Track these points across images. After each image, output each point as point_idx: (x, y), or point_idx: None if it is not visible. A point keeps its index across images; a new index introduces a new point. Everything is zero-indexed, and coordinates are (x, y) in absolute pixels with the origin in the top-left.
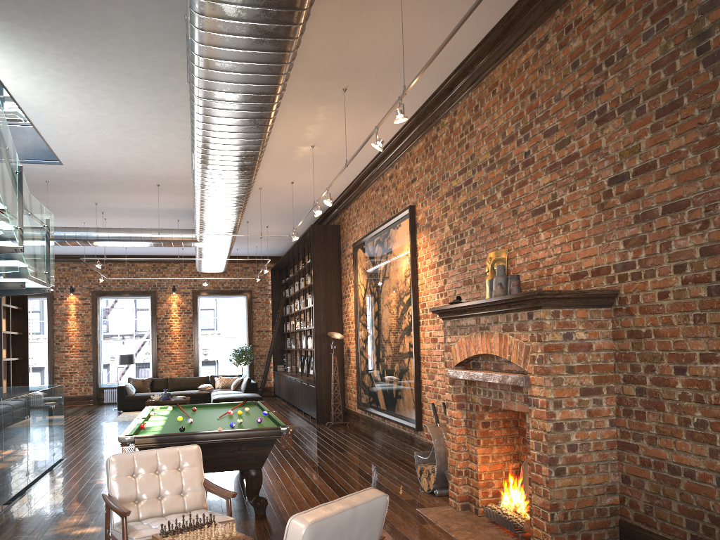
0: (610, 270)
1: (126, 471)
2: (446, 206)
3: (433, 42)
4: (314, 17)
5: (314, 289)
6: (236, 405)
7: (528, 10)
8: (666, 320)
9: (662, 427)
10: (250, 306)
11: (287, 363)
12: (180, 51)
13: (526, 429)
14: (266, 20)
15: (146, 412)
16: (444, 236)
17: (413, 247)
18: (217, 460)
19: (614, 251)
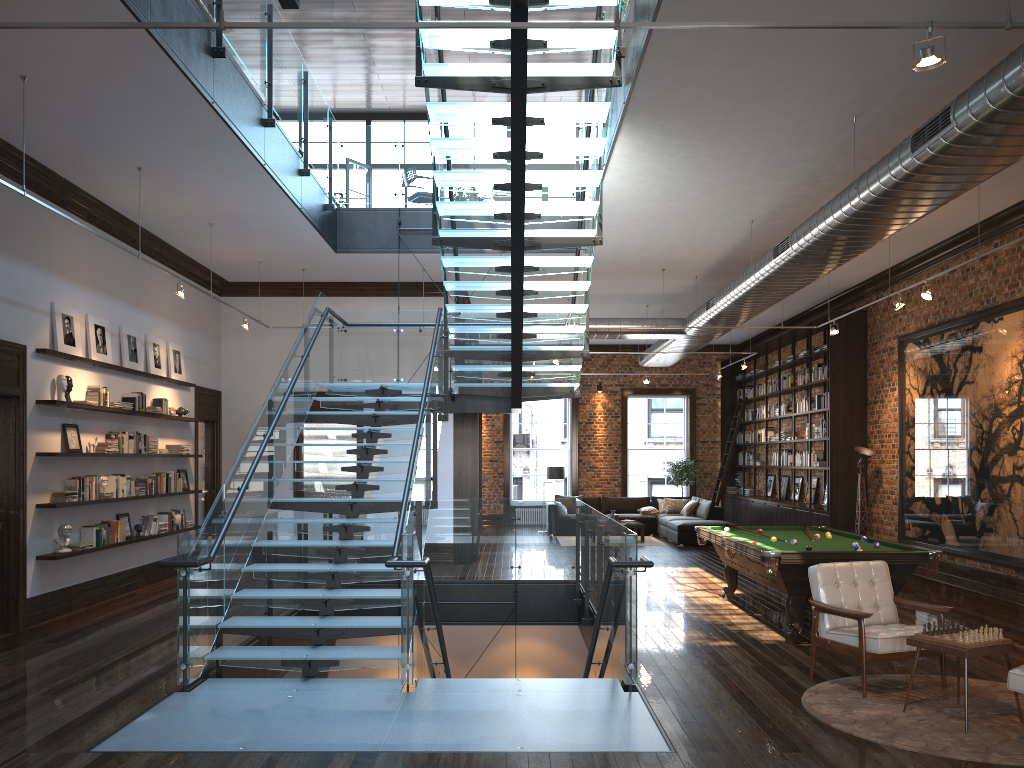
0: None
1: (831, 580)
2: None
3: None
4: None
5: (831, 392)
6: (794, 529)
7: None
8: None
9: None
10: (693, 410)
11: (743, 484)
12: (817, 146)
13: None
14: (1018, 143)
15: (714, 531)
16: None
17: None
18: None
19: None
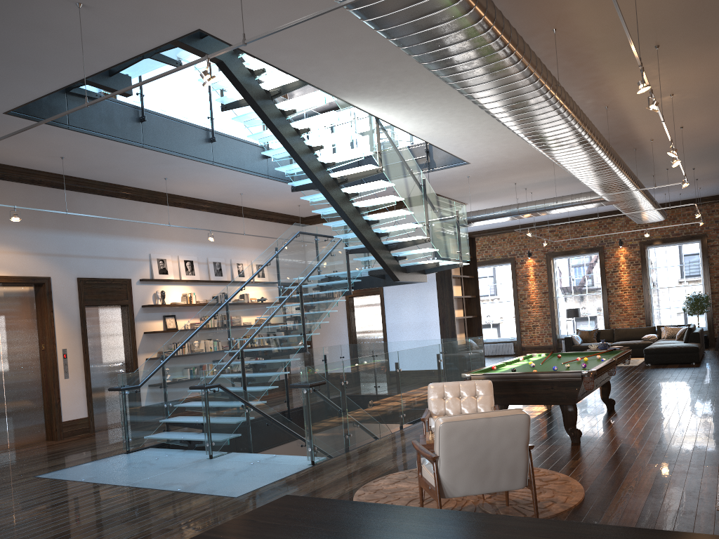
0: None
1: (438, 395)
2: None
3: None
4: (574, 14)
5: None
6: (604, 353)
7: None
8: None
9: None
10: (705, 251)
11: None
12: None
13: None
14: (483, 63)
15: (517, 358)
16: None
17: None
18: (536, 395)
19: None
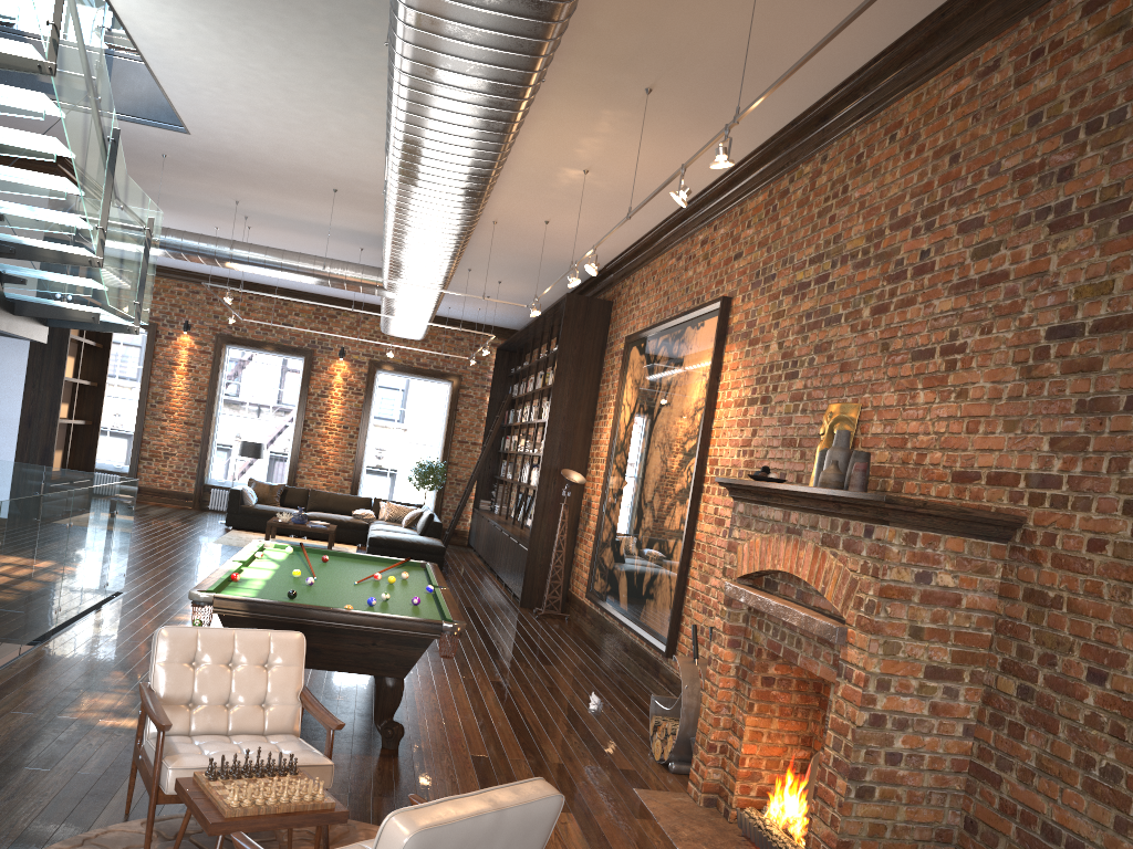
0: (1019, 481)
1: (182, 656)
2: (780, 310)
3: (806, 37)
4: None
5: (554, 396)
6: (392, 563)
7: (976, 9)
8: (1092, 587)
9: (1047, 759)
10: (455, 401)
11: (496, 499)
12: None
13: (827, 710)
14: None
15: (250, 551)
16: (767, 359)
17: (715, 364)
18: (337, 653)
19: (1031, 451)
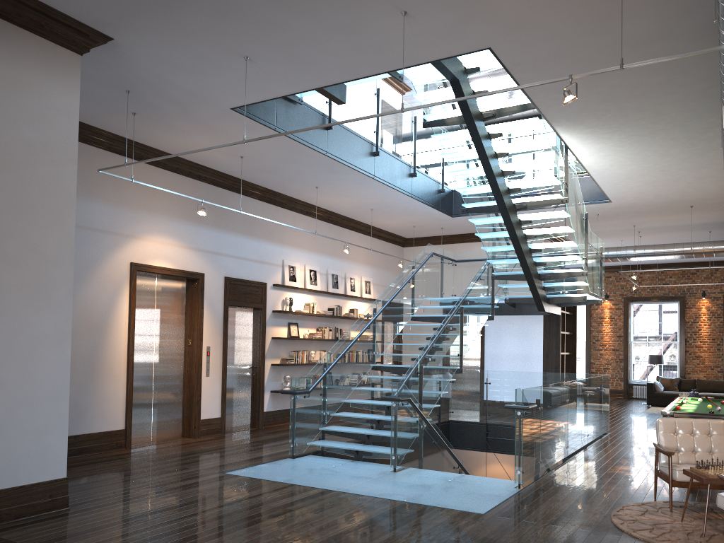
0: None
1: (670, 430)
2: None
3: None
4: None
5: None
6: None
7: None
8: None
9: None
10: None
11: None
12: (715, 117)
13: None
14: None
15: (679, 400)
16: None
17: None
18: None
19: None
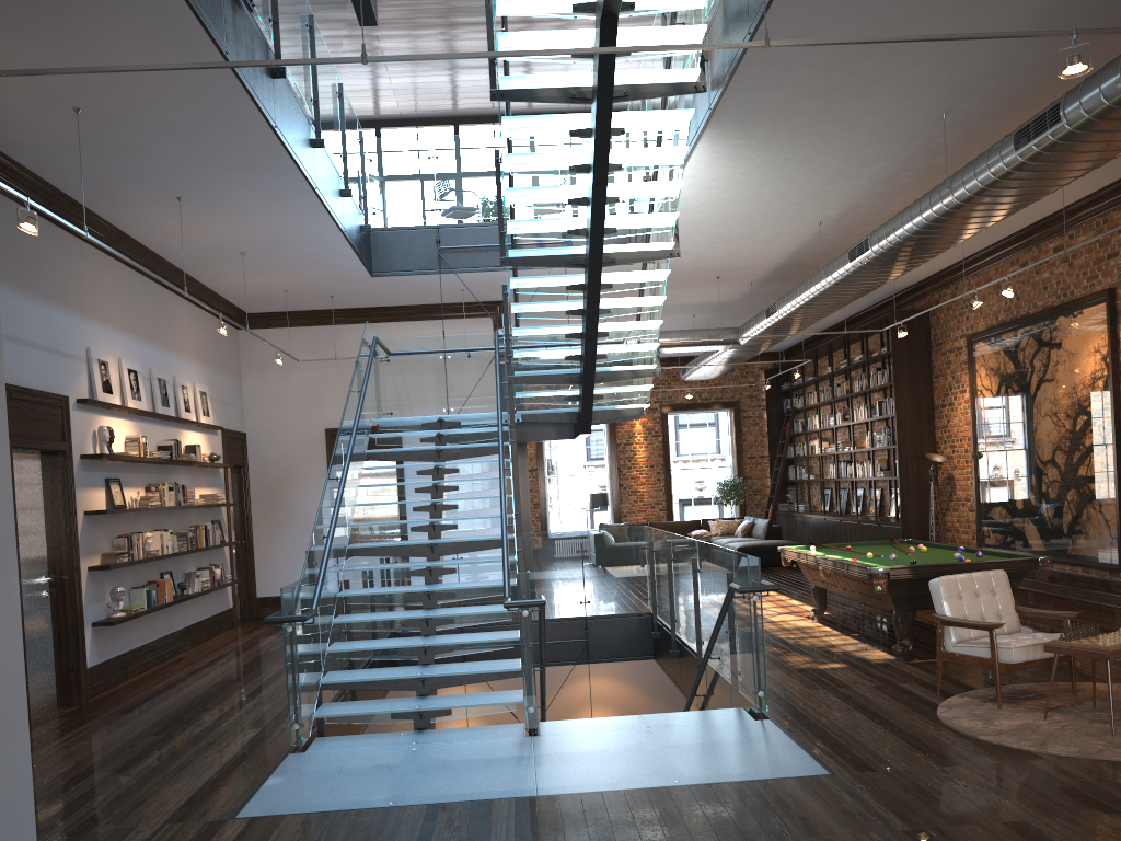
0: None
1: (954, 593)
2: None
3: None
4: None
5: (896, 397)
6: (880, 544)
7: None
8: None
9: None
10: (738, 424)
11: (797, 500)
12: (901, 144)
13: None
14: None
15: (803, 551)
16: None
17: (1113, 341)
18: None
19: None
